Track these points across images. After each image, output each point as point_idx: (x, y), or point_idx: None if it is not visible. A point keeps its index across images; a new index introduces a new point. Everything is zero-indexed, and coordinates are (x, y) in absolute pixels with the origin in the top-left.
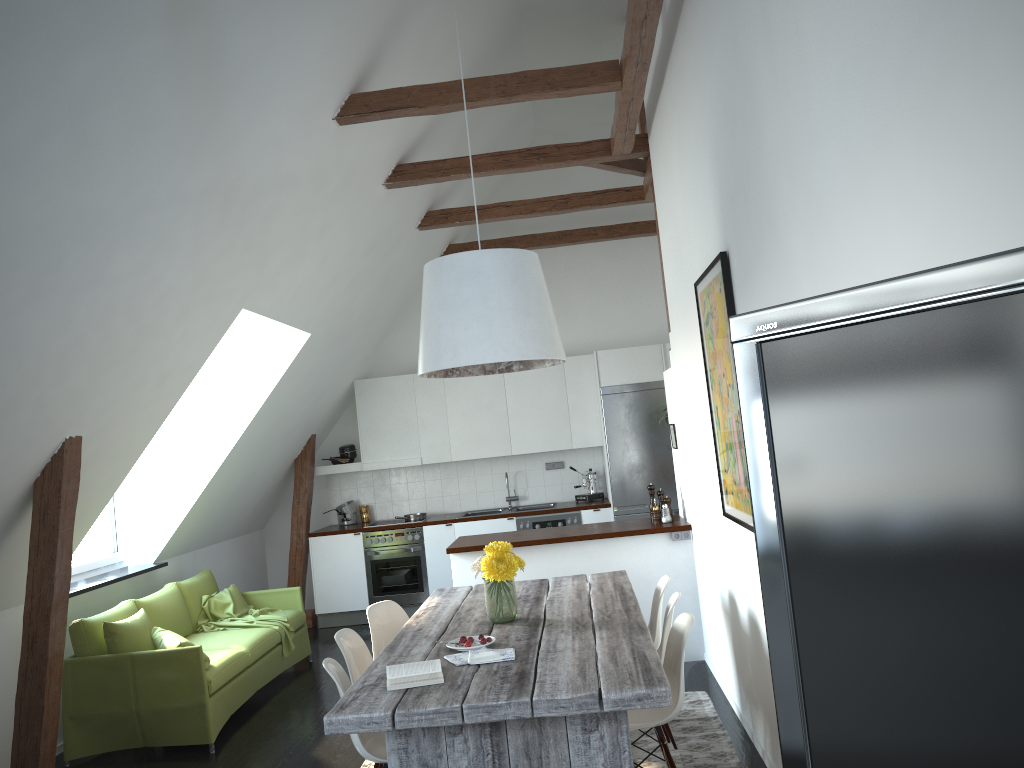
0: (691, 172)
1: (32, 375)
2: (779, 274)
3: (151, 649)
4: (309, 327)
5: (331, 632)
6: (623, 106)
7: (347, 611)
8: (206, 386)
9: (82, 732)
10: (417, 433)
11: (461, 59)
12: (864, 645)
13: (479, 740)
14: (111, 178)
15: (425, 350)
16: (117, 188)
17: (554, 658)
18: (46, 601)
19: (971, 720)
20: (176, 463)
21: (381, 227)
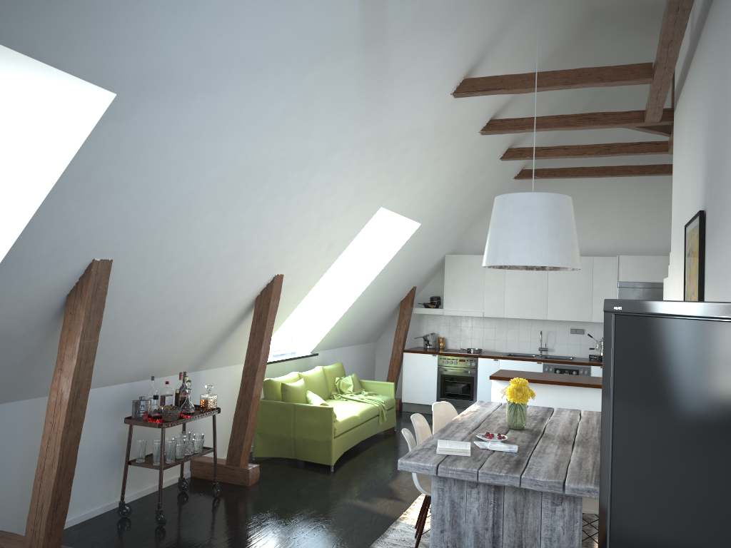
0: (693, 148)
1: (264, 239)
2: (728, 237)
3: (305, 403)
4: (420, 220)
5: (410, 415)
6: (653, 93)
7: (421, 404)
8: (353, 249)
9: (263, 442)
10: (482, 295)
11: (543, 50)
12: (636, 459)
13: (486, 494)
14: (319, 134)
15: (488, 251)
16: (321, 139)
17: (541, 456)
18: (255, 365)
19: (669, 498)
20: (330, 294)
21: (475, 158)
